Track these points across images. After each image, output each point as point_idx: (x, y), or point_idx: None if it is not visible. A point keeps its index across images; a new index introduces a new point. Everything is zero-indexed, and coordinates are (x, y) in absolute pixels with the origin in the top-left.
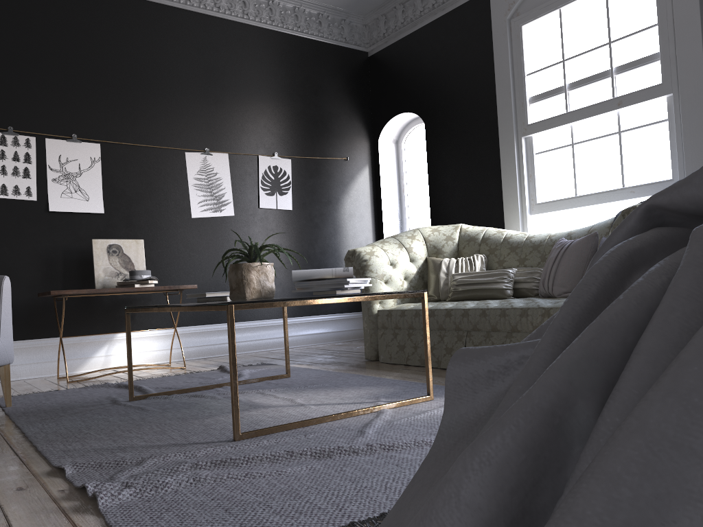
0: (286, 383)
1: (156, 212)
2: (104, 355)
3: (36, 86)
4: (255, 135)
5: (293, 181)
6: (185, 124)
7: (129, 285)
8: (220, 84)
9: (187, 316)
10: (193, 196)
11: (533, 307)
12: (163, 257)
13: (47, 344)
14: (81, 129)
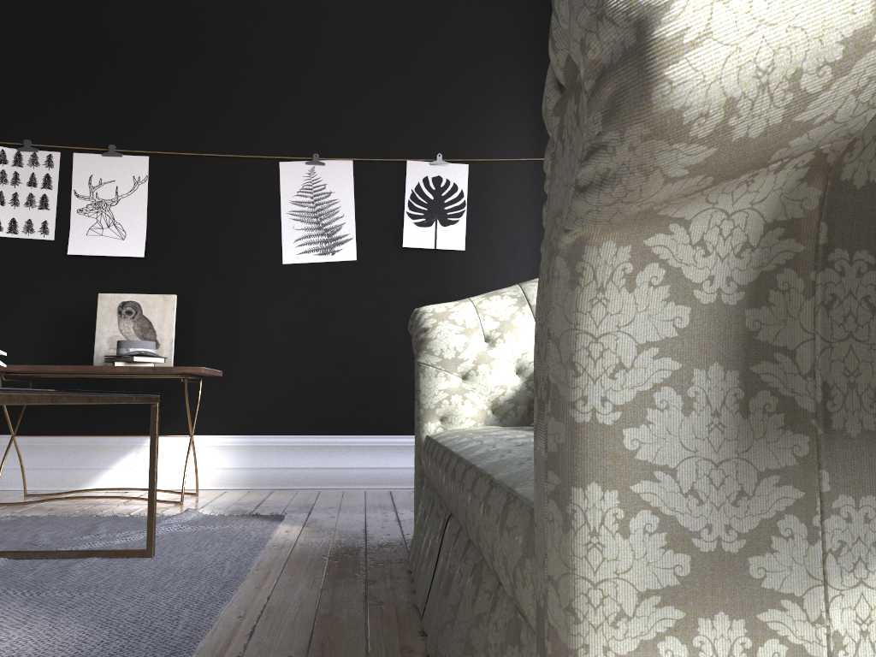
0: (66, 575)
1: (225, 255)
2: (126, 467)
3: (67, 81)
4: (404, 128)
5: (471, 201)
6: (283, 119)
7: (114, 363)
8: (347, 51)
9: (262, 419)
10: (287, 230)
11: (488, 470)
12: (232, 325)
13: (48, 444)
14: (124, 137)
